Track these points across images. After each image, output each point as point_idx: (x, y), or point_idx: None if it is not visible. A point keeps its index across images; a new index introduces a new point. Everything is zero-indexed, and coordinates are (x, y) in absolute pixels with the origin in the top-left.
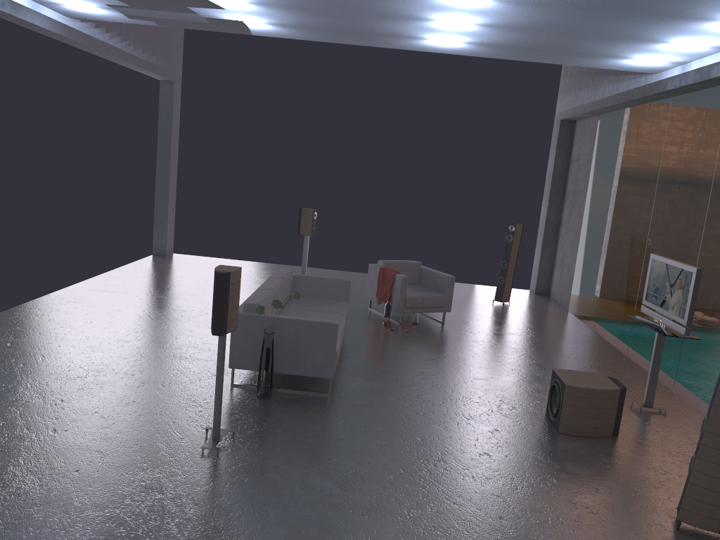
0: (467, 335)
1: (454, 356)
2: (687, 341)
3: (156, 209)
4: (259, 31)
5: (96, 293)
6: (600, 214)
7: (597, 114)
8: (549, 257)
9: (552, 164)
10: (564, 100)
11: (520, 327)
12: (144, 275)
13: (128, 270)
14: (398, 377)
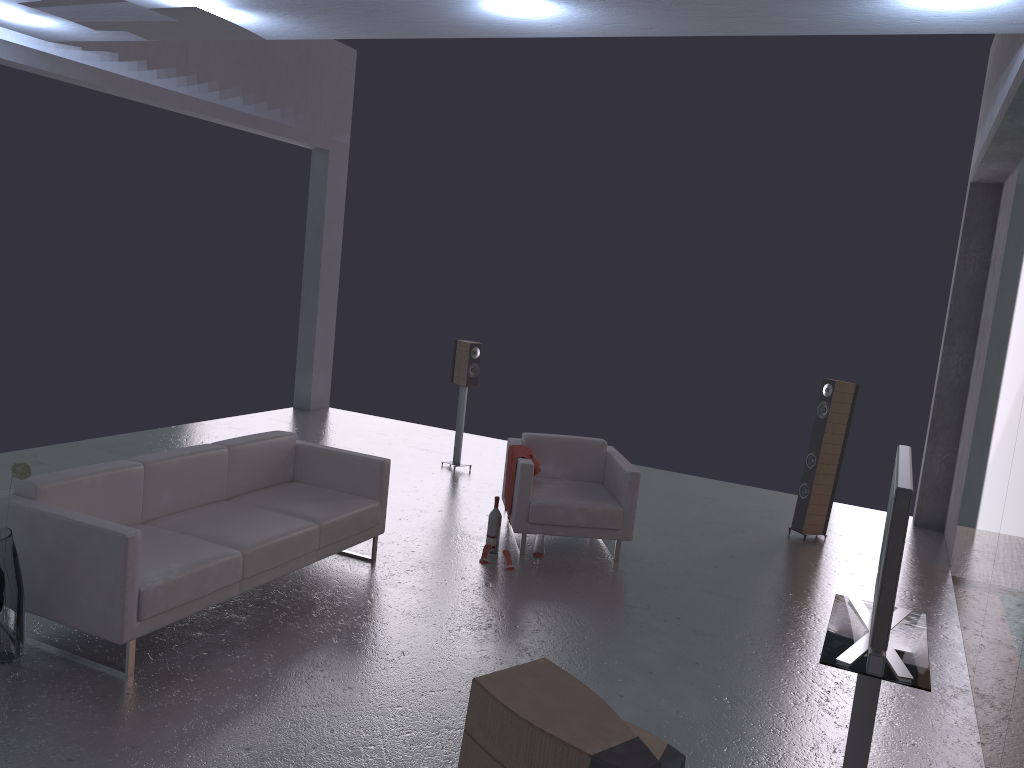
0: (628, 591)
1: (529, 632)
2: (1020, 682)
3: (300, 340)
4: (257, 28)
5: (97, 453)
6: (994, 365)
7: (1016, 162)
8: (945, 455)
9: (954, 272)
10: (976, 145)
11: (781, 588)
12: (220, 434)
13: (212, 425)
14: (334, 658)
